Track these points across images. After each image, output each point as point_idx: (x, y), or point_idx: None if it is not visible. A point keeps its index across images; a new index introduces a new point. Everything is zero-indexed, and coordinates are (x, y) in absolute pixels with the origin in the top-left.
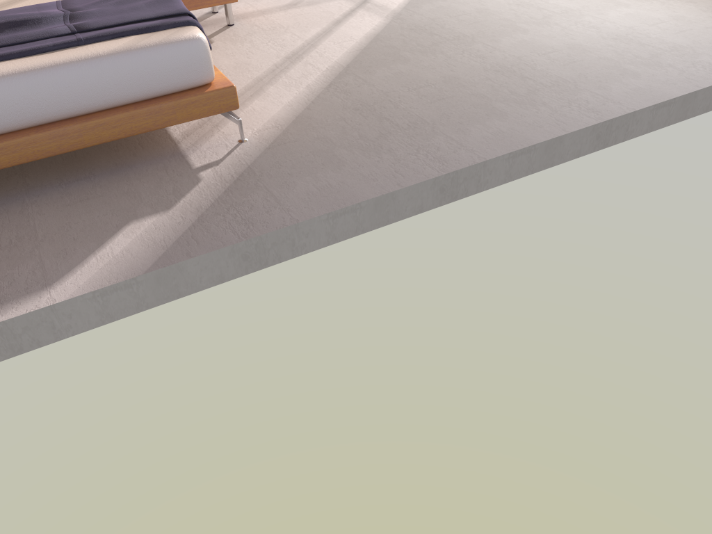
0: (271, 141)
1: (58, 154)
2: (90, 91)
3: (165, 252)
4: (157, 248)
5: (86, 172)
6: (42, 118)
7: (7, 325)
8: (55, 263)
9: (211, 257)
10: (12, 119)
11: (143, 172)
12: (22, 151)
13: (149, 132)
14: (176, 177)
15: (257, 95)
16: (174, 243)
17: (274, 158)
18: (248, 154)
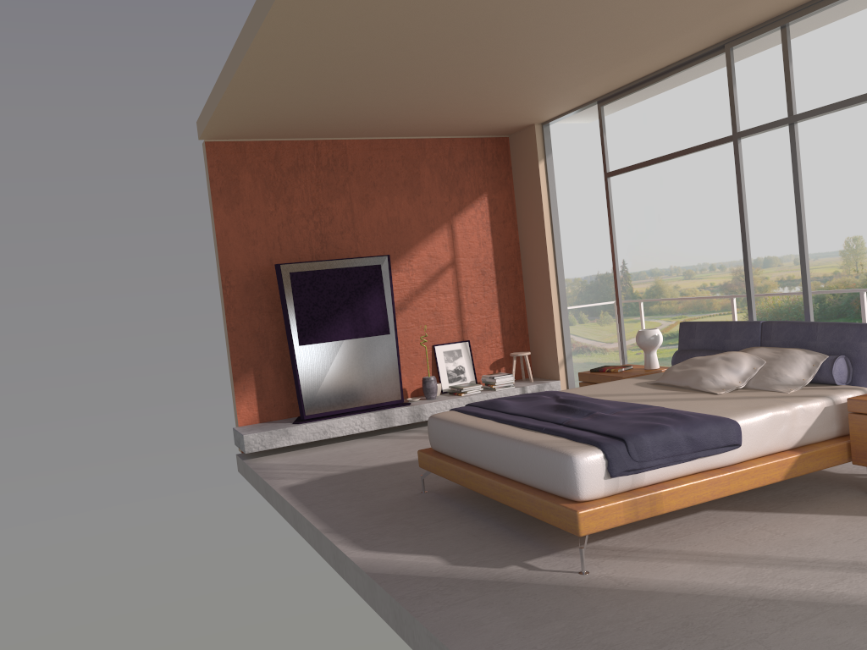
0: (583, 585)
1: (490, 497)
2: (510, 462)
3: (389, 573)
4: (396, 570)
5: (519, 527)
6: (493, 468)
7: (337, 550)
8: (392, 545)
9: (383, 594)
10: (483, 461)
11: (517, 545)
12: (478, 484)
13: (597, 532)
14: (507, 557)
15: (708, 563)
16: (400, 575)
17: (542, 591)
18: (553, 578)
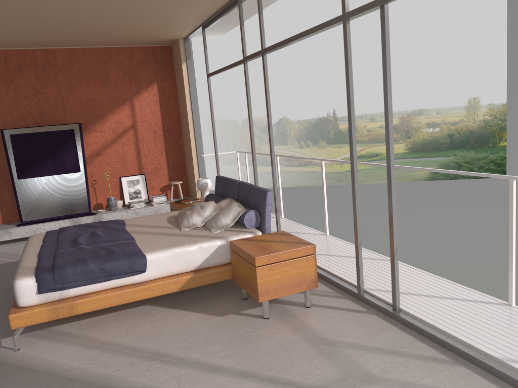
0: (1, 360)
1: None
2: None
3: None
4: None
5: None
6: None
7: None
8: None
9: None
10: None
11: None
12: None
13: (68, 318)
14: None
15: (86, 347)
16: None
17: None
18: None
